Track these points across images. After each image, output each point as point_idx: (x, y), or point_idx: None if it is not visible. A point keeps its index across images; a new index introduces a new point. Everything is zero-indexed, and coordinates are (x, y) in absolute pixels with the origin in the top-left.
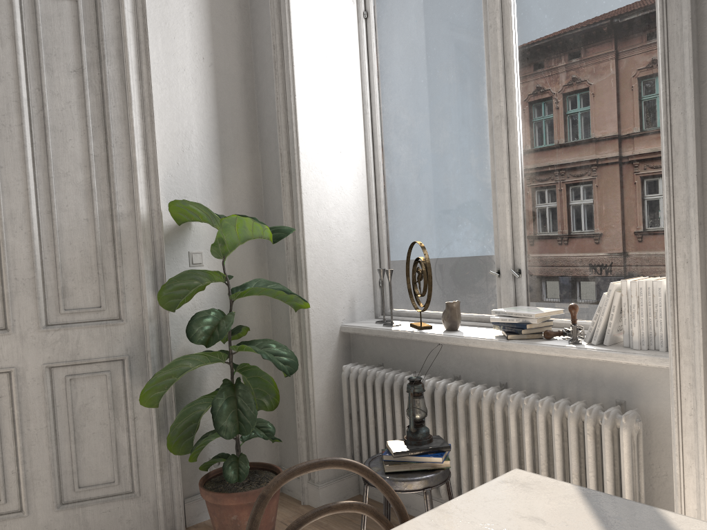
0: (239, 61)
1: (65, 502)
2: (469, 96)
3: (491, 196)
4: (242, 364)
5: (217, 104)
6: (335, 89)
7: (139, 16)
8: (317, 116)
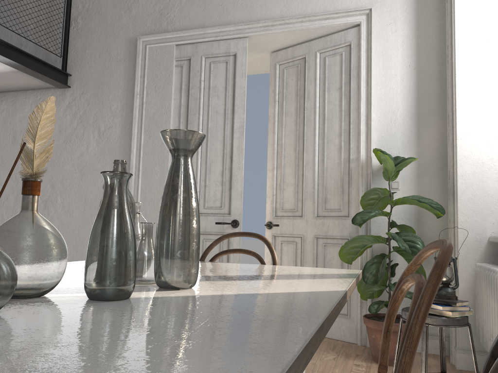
0: (436, 62)
1: None
2: None
3: None
4: (396, 247)
5: (417, 91)
6: (494, 63)
7: (368, 52)
8: (475, 85)
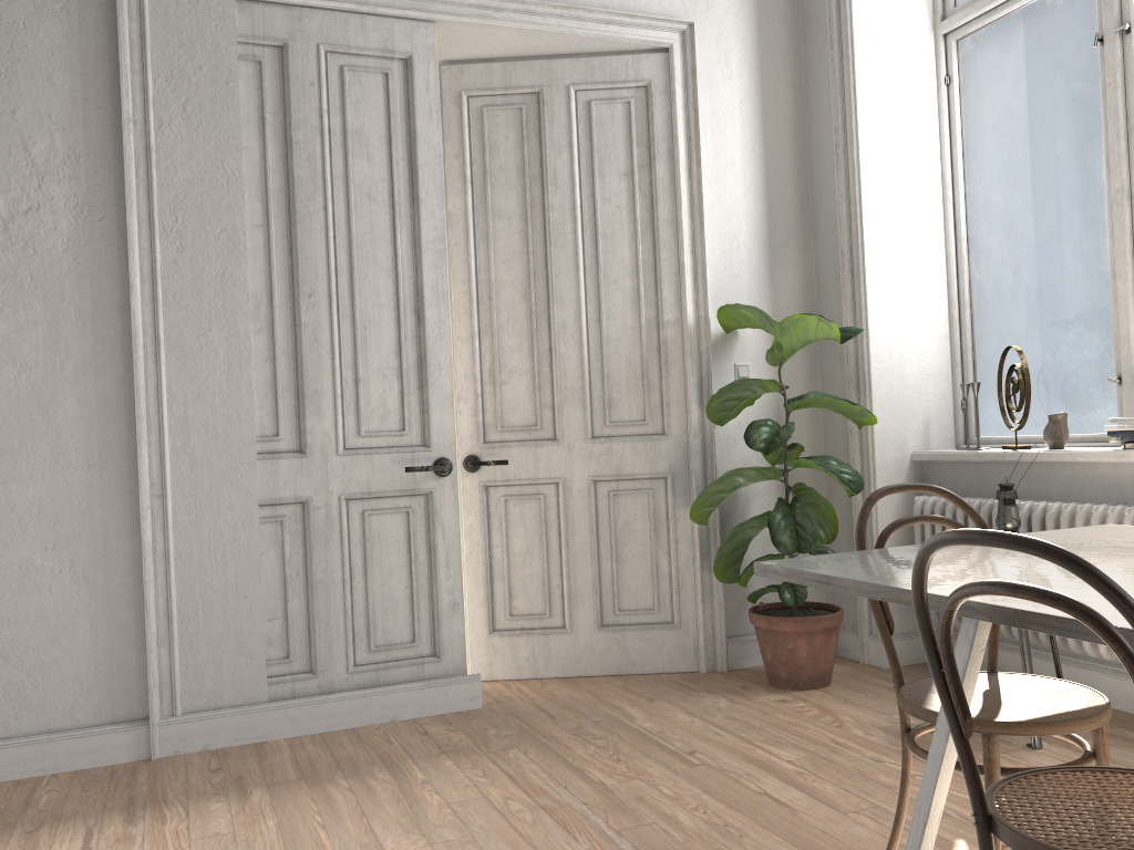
0: (791, 149)
1: (605, 624)
2: (1082, 169)
3: (1110, 287)
4: (798, 484)
5: (767, 199)
6: (907, 172)
7: (690, 112)
8: (885, 205)
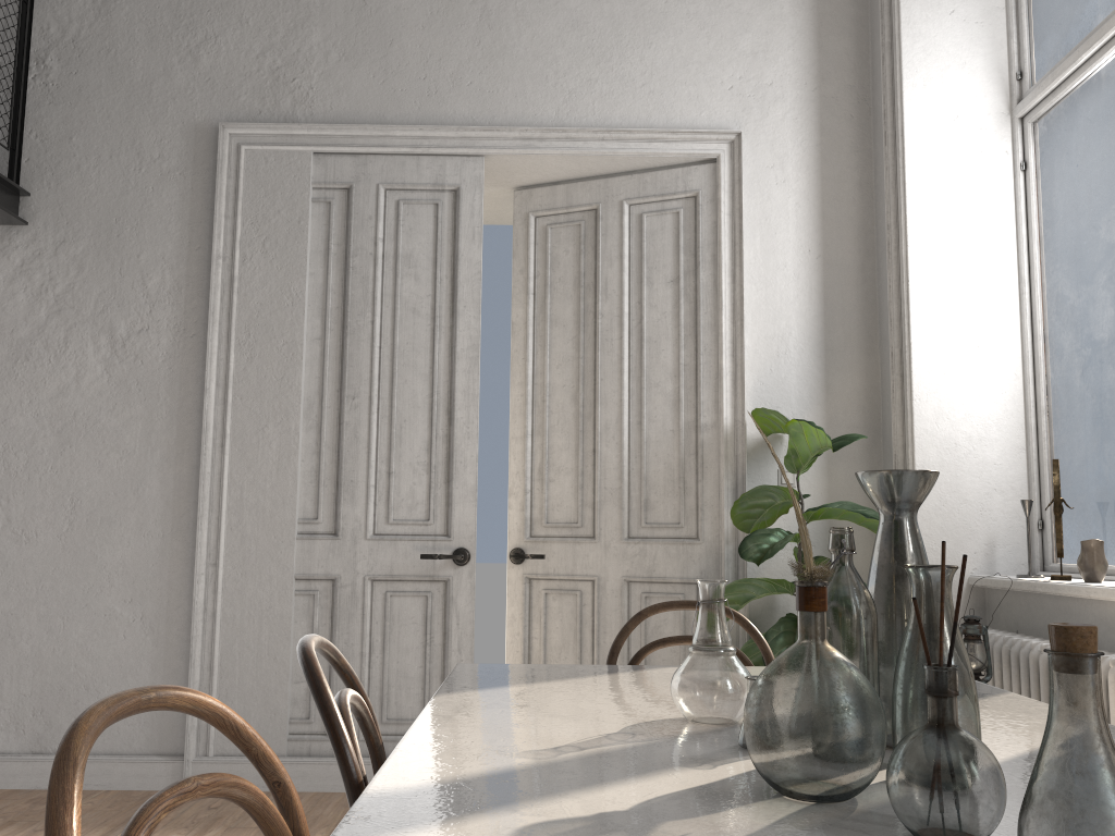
0: (855, 248)
1: None
2: None
3: None
4: None
5: (824, 300)
6: (971, 267)
7: (735, 218)
8: (940, 303)
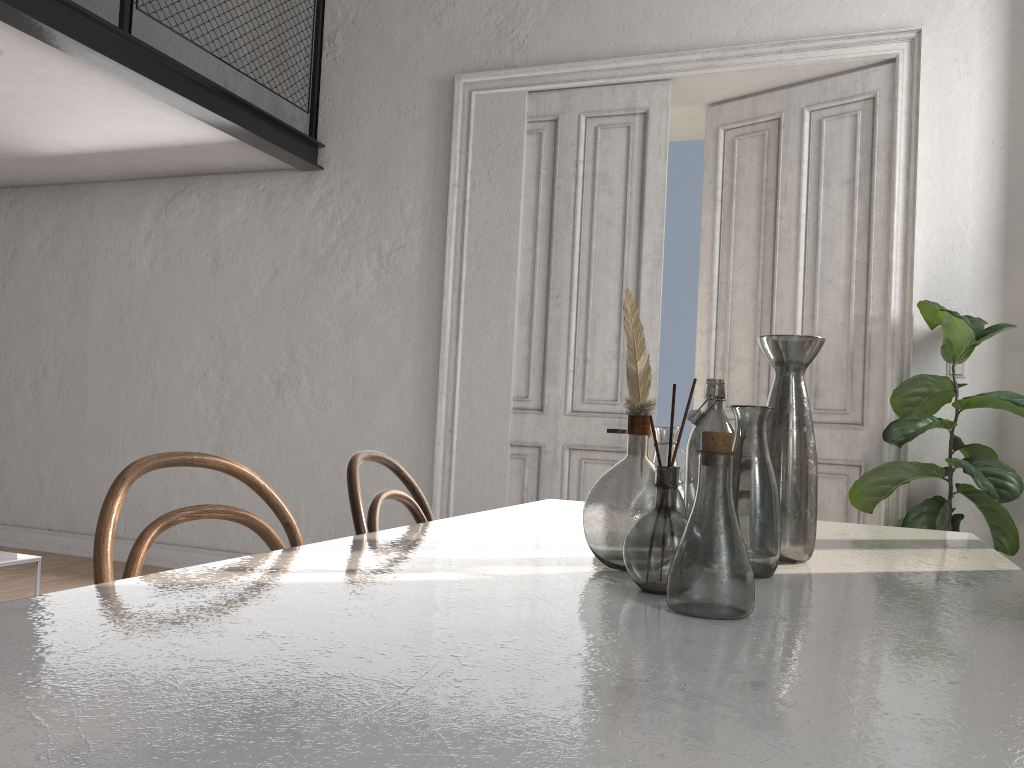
0: None
1: None
2: None
3: None
4: (964, 485)
5: (1007, 191)
6: None
7: (912, 115)
8: None
